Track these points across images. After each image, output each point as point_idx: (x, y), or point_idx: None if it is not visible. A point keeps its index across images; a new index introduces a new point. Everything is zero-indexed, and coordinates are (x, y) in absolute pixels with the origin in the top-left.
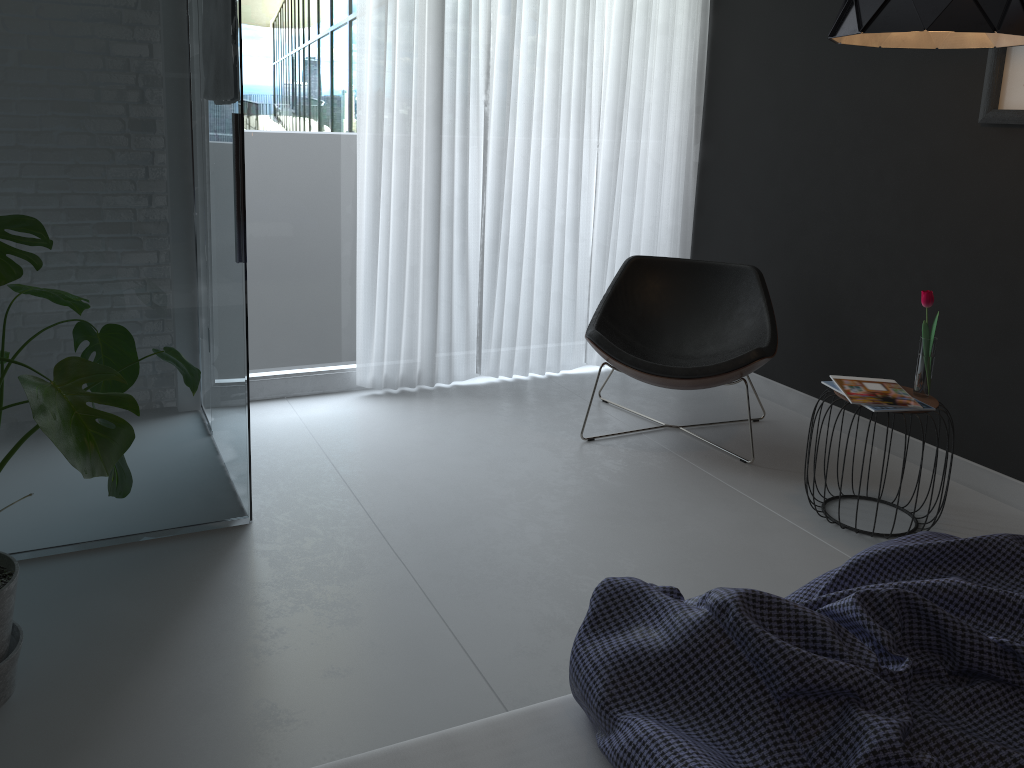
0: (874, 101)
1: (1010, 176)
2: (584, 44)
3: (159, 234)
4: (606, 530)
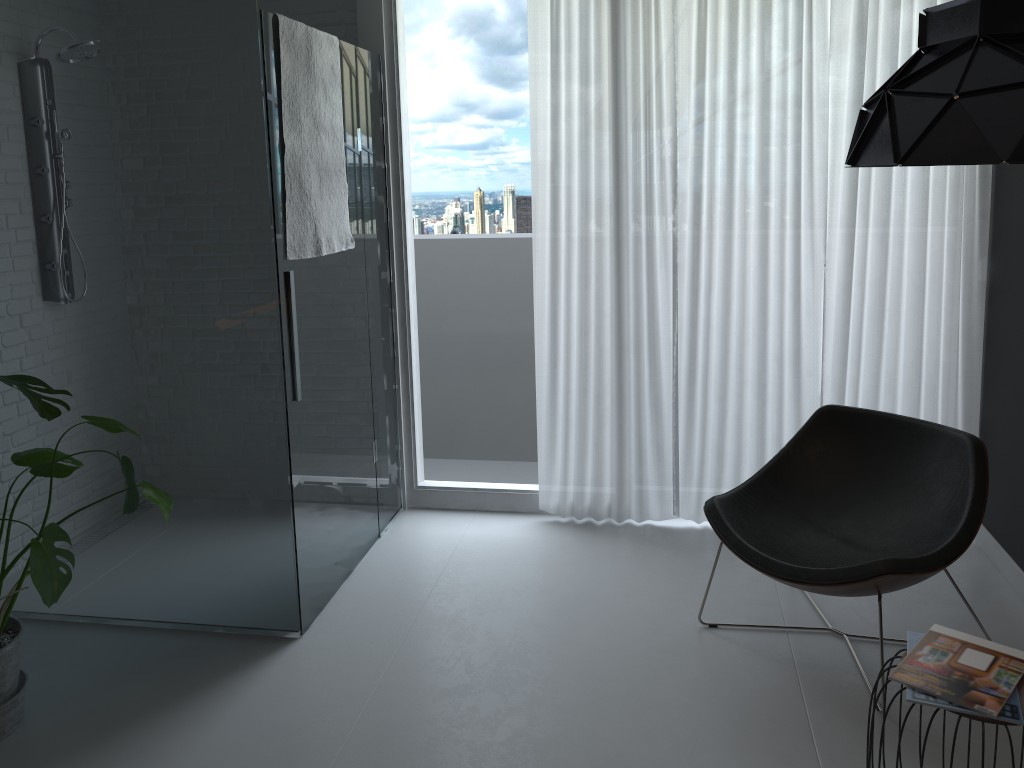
0: None
1: None
2: (796, 149)
3: (218, 375)
4: (586, 749)
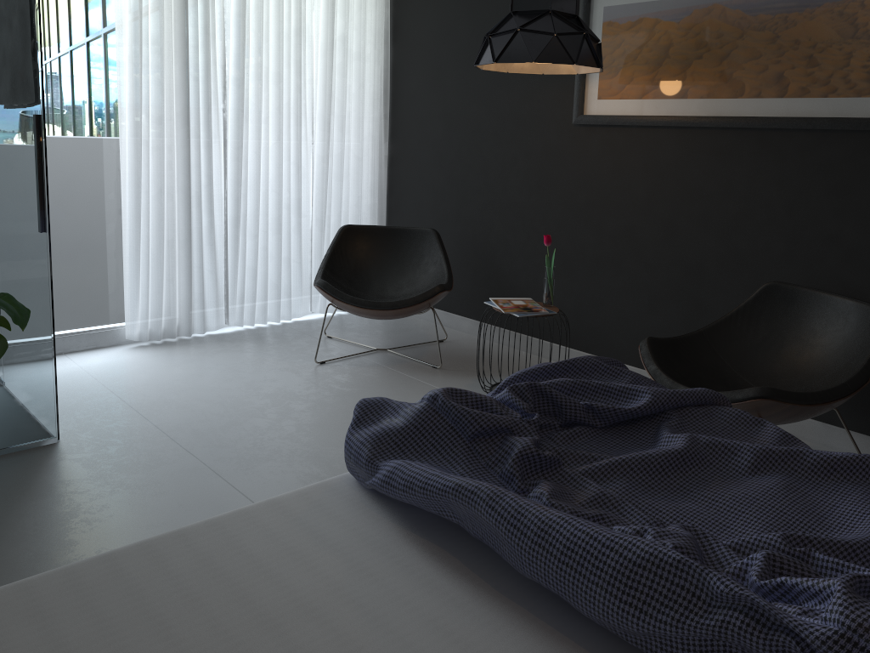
0: (507, 110)
1: (593, 158)
2: (299, 66)
3: None
4: (342, 418)
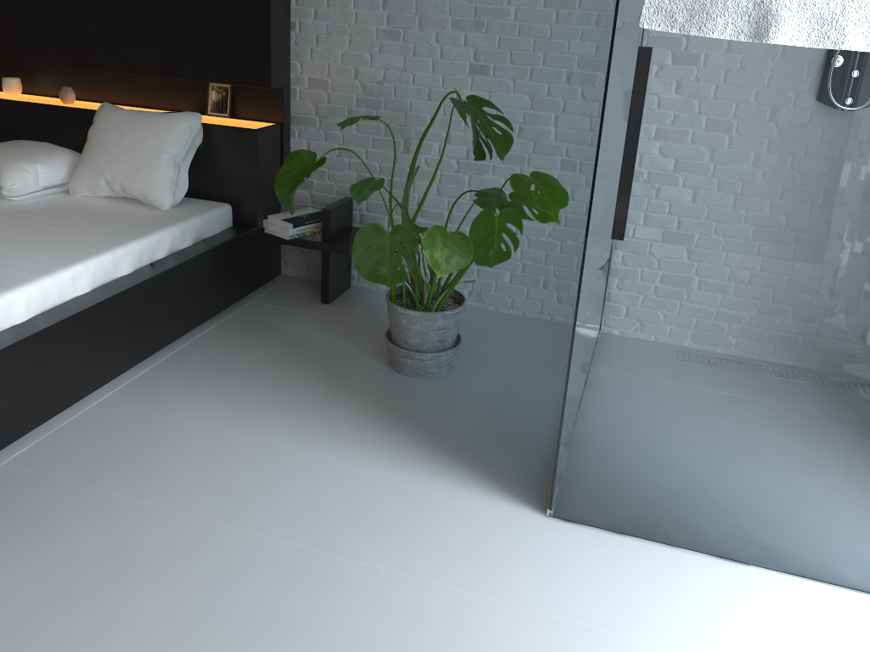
0: None
1: None
2: None
3: None
4: None
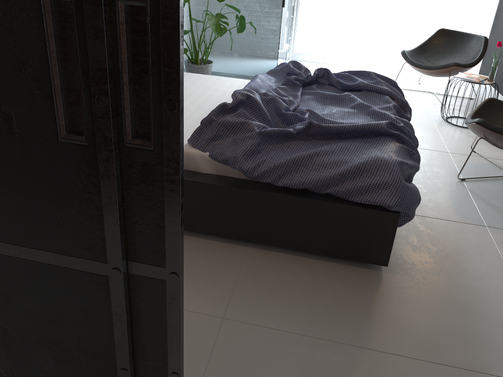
0: None
1: None
2: None
3: None
4: None
